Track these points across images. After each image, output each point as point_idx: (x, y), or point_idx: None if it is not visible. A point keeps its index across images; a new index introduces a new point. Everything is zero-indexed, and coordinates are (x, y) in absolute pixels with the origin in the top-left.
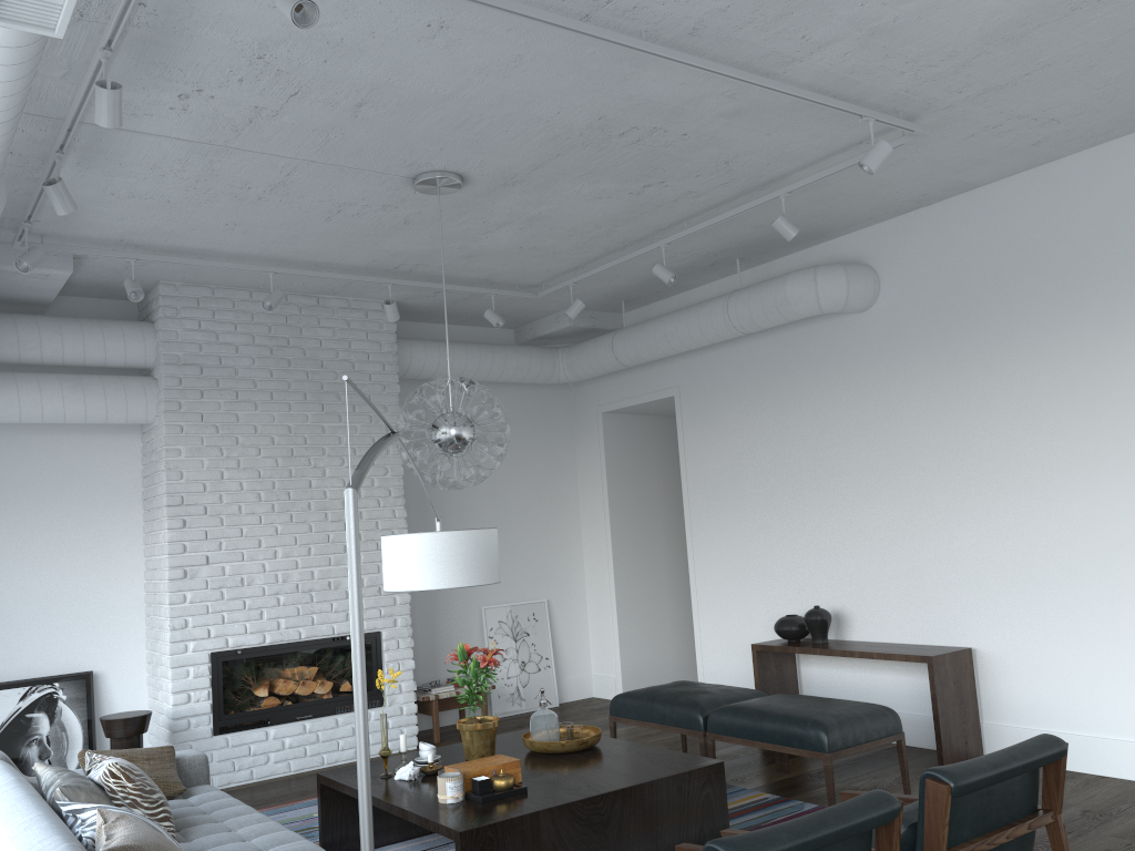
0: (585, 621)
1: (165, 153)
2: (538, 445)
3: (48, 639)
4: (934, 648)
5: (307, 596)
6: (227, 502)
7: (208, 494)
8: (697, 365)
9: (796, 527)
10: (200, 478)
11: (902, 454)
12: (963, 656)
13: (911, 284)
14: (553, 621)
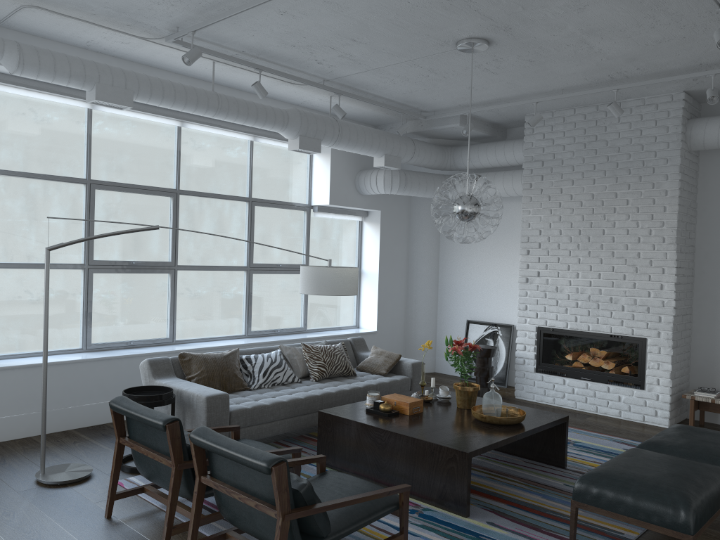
0: None
1: (371, 77)
2: None
3: (499, 305)
4: None
5: (594, 305)
6: (551, 241)
7: (542, 236)
8: None
9: None
10: (537, 227)
11: None
12: None
13: None
14: None
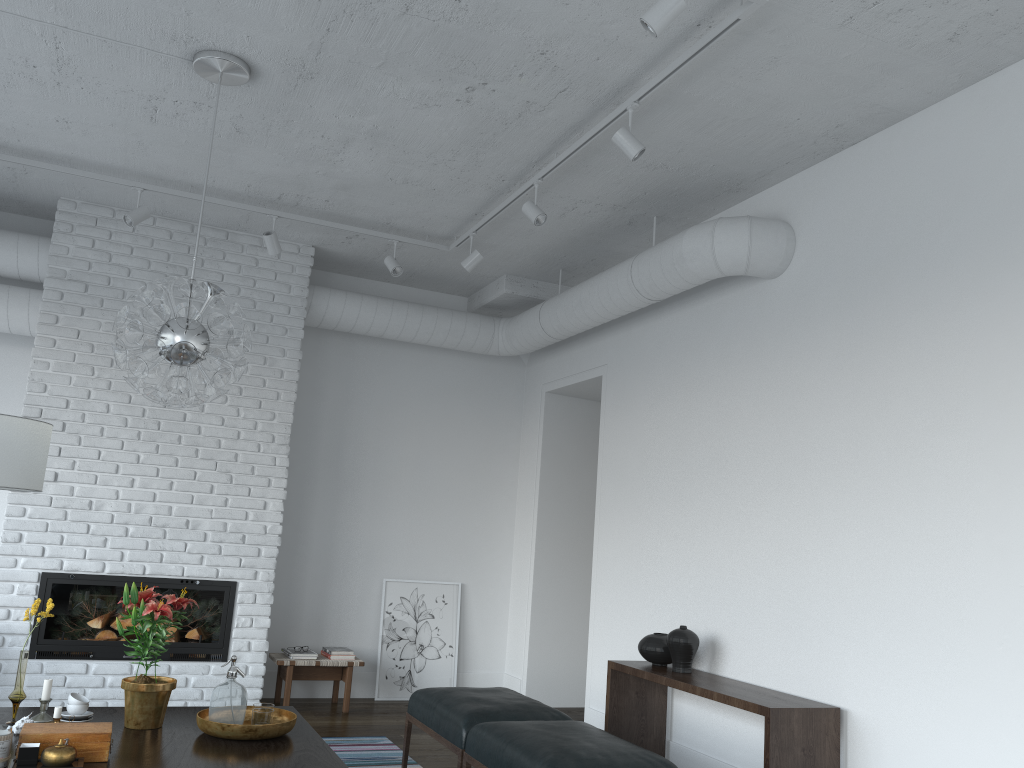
0: (505, 613)
1: None
2: (477, 420)
3: None
4: (793, 700)
5: (159, 531)
6: (89, 422)
7: (70, 411)
8: (624, 341)
9: (687, 532)
10: (64, 393)
11: (796, 451)
12: (825, 717)
13: (826, 242)
14: (467, 607)
